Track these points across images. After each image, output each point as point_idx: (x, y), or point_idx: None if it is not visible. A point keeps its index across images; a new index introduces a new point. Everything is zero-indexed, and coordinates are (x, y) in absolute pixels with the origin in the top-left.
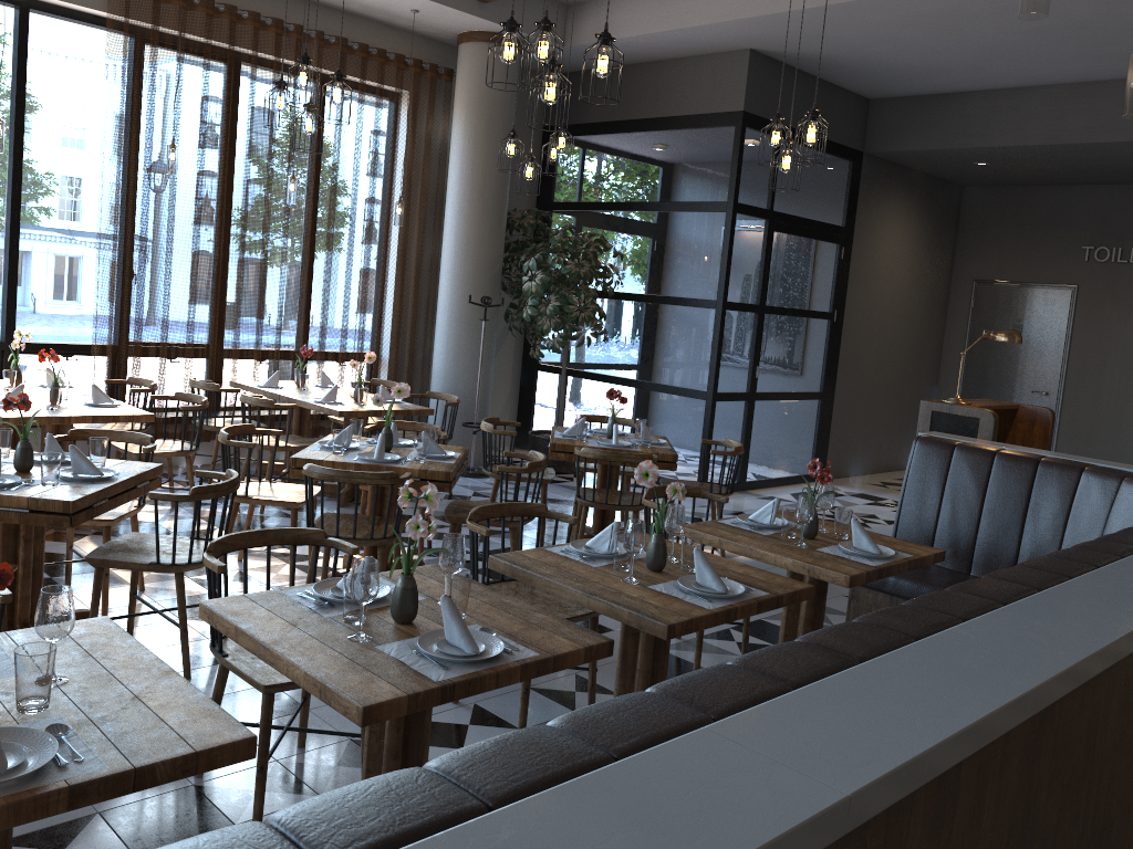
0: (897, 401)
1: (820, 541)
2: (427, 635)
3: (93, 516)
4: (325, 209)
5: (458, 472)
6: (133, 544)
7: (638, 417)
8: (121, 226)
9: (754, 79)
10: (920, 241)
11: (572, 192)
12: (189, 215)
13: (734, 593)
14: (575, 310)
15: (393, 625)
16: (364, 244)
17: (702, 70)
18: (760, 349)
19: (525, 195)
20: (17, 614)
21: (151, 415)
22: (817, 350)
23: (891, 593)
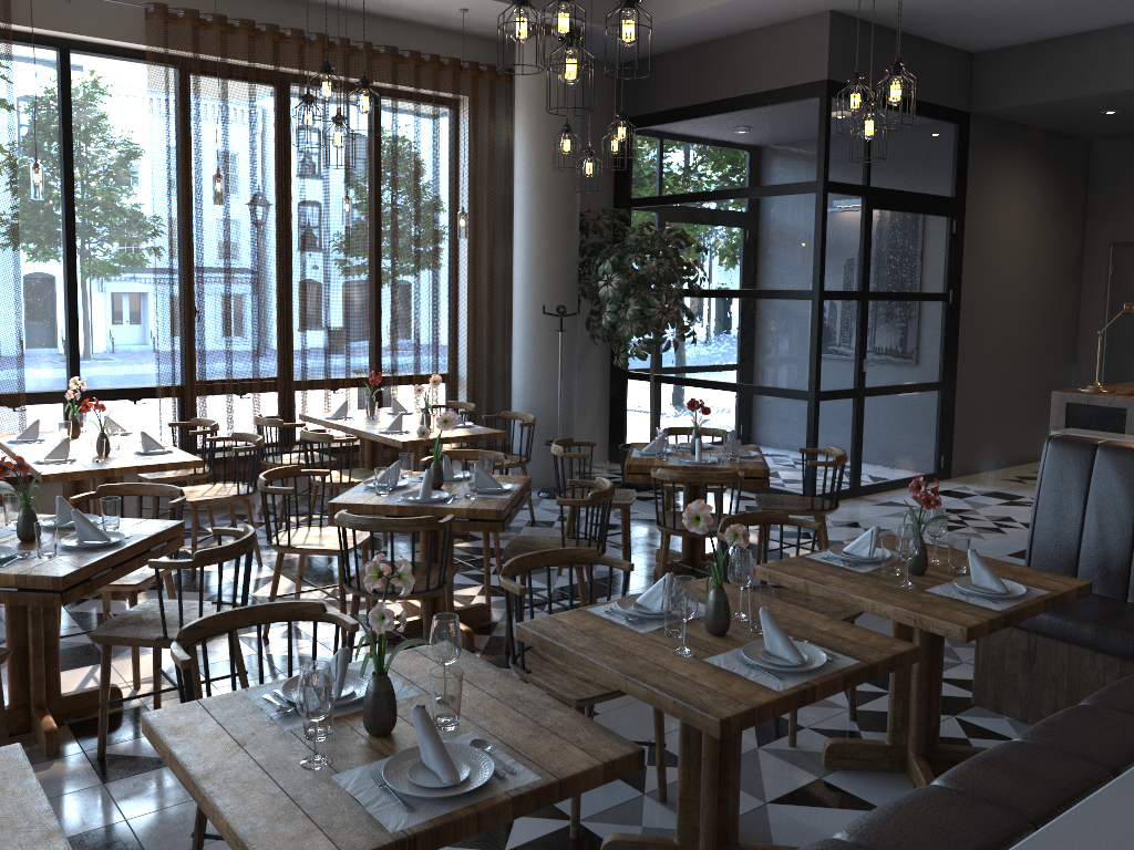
0: (1030, 385)
1: (931, 577)
2: (400, 755)
3: (93, 590)
4: (387, 227)
5: (514, 507)
6: (148, 614)
7: (736, 423)
8: (176, 263)
9: (837, 43)
10: (1043, 206)
11: (650, 187)
12: (245, 245)
13: (813, 663)
14: (657, 312)
15: (365, 738)
16: (431, 261)
17: (778, 40)
18: (866, 340)
19: (600, 194)
20: (31, 696)
21: (199, 460)
22: (932, 336)
23: (1027, 629)
